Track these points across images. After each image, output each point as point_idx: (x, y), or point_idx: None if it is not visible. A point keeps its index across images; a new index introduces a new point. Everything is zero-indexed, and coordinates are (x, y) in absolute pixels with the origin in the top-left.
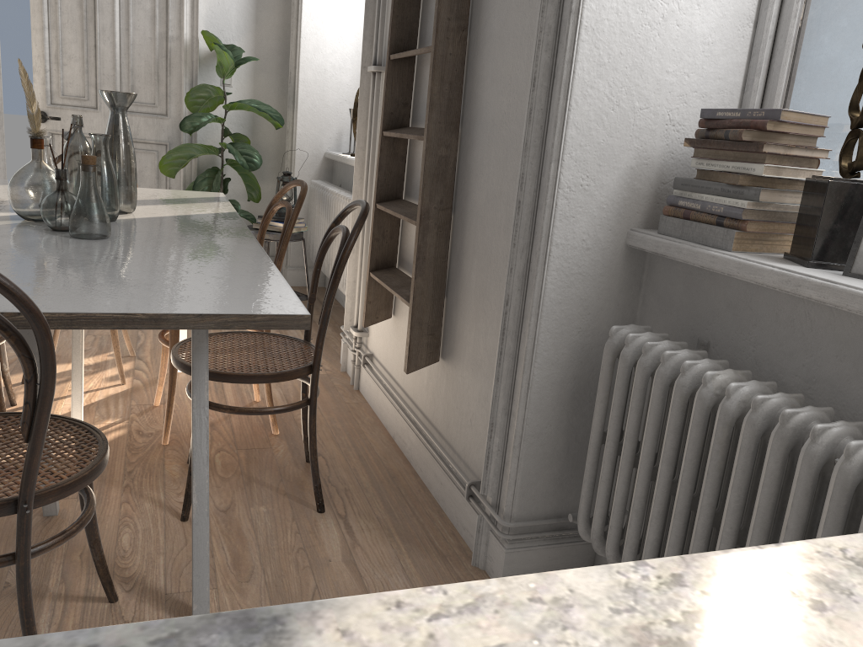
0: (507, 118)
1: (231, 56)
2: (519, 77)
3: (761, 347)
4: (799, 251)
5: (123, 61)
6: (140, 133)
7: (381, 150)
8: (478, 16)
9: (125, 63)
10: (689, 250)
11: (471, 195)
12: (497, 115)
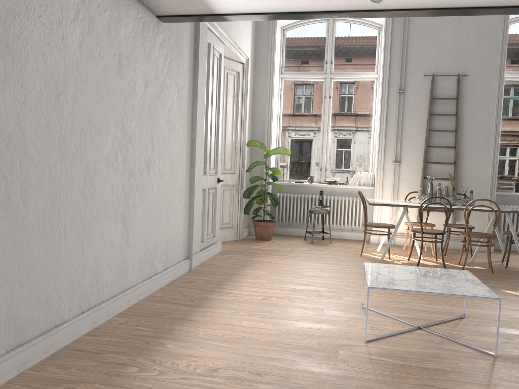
0: (476, 176)
1: (289, 152)
2: (479, 170)
3: (517, 203)
4: (517, 191)
5: (222, 151)
6: (227, 182)
7: (423, 182)
8: (458, 158)
9: (223, 152)
10: (507, 193)
11: (462, 190)
12: (471, 176)
